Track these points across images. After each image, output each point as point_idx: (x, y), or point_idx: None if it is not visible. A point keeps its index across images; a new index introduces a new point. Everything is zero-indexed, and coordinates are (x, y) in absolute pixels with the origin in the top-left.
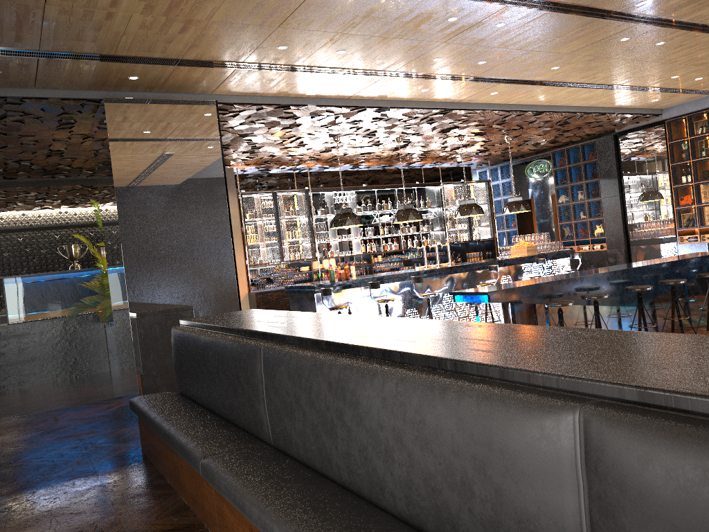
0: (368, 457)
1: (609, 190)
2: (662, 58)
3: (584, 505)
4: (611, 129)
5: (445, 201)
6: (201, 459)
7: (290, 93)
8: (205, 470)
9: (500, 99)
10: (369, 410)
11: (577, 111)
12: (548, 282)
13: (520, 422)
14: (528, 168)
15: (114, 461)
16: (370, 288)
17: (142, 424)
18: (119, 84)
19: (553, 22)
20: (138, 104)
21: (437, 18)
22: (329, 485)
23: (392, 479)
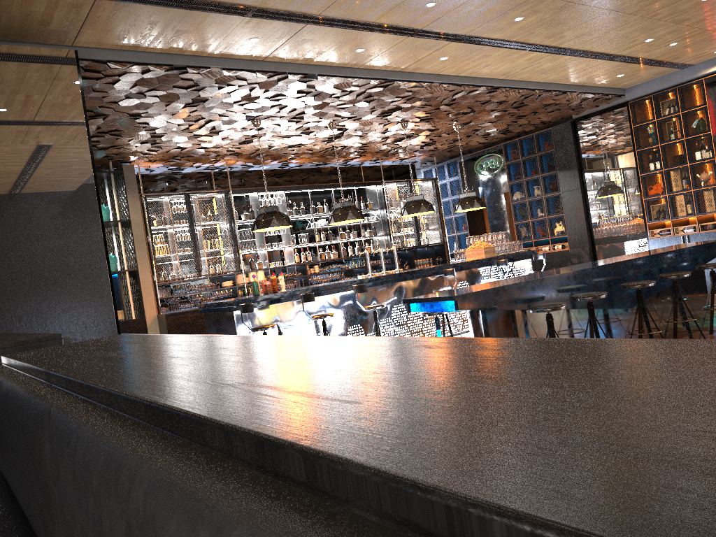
0: None
1: (569, 183)
2: (642, 9)
3: None
4: (567, 116)
5: (388, 202)
6: None
7: (184, 48)
8: None
9: (450, 68)
10: None
11: (536, 87)
12: (529, 281)
13: None
14: (478, 164)
15: None
16: (302, 301)
17: None
18: None
19: None
20: None
21: None
22: None
23: None
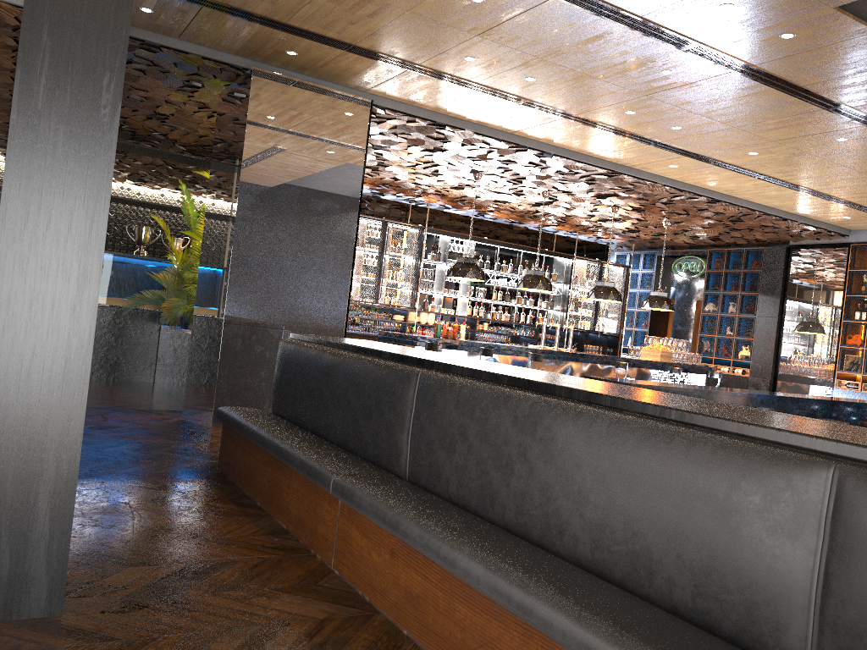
0: (552, 497)
1: (767, 309)
2: None
3: (819, 556)
4: (784, 240)
5: (574, 278)
6: (333, 475)
7: (451, 111)
8: (341, 487)
9: (677, 174)
10: (566, 448)
11: (757, 209)
12: (697, 390)
13: (763, 471)
14: (677, 263)
15: (188, 472)
16: (480, 354)
17: (229, 437)
18: (272, 56)
19: (773, 102)
20: (288, 83)
21: (651, 67)
22: (490, 523)
23: (579, 521)
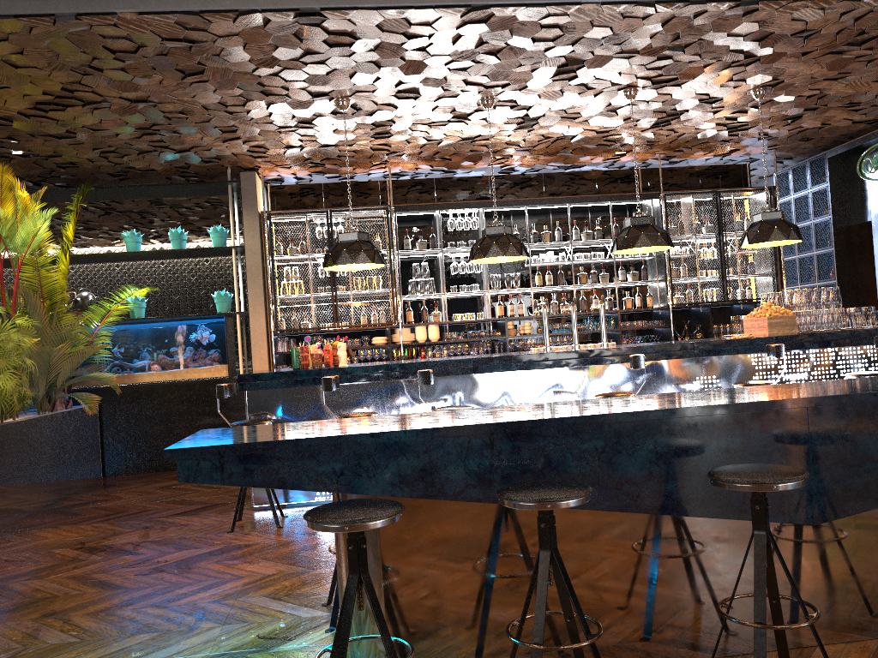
0: None
1: None
2: None
3: None
4: None
5: (675, 227)
6: None
7: None
8: None
9: None
10: None
11: None
12: (421, 432)
13: None
14: (862, 161)
15: None
16: (322, 389)
17: None
18: None
19: None
20: None
21: None
22: None
23: None
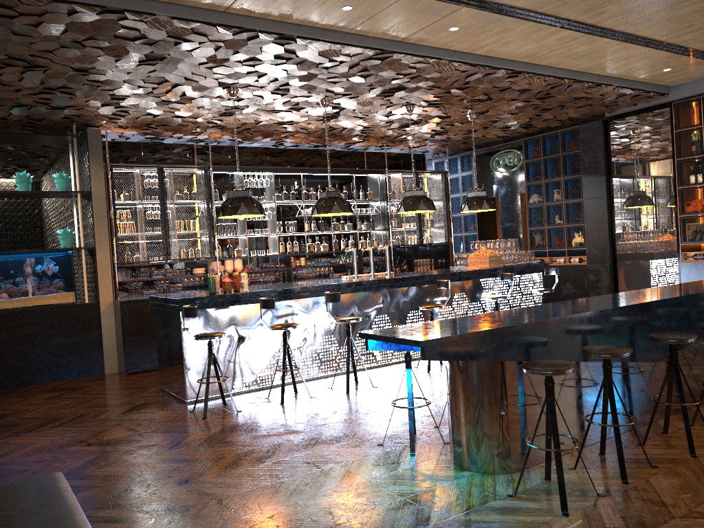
0: None
1: (594, 190)
2: None
3: None
4: (599, 113)
5: (391, 193)
6: None
7: None
8: None
9: (462, 42)
10: None
11: (566, 76)
12: (528, 324)
13: None
14: (494, 160)
15: None
16: (260, 307)
17: None
18: None
19: None
20: None
21: None
22: None
23: None
